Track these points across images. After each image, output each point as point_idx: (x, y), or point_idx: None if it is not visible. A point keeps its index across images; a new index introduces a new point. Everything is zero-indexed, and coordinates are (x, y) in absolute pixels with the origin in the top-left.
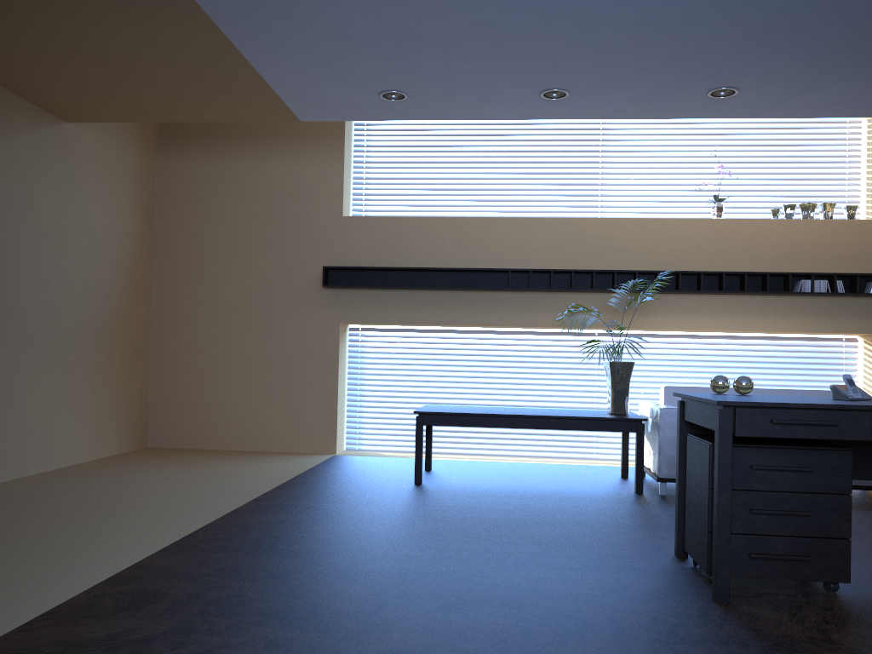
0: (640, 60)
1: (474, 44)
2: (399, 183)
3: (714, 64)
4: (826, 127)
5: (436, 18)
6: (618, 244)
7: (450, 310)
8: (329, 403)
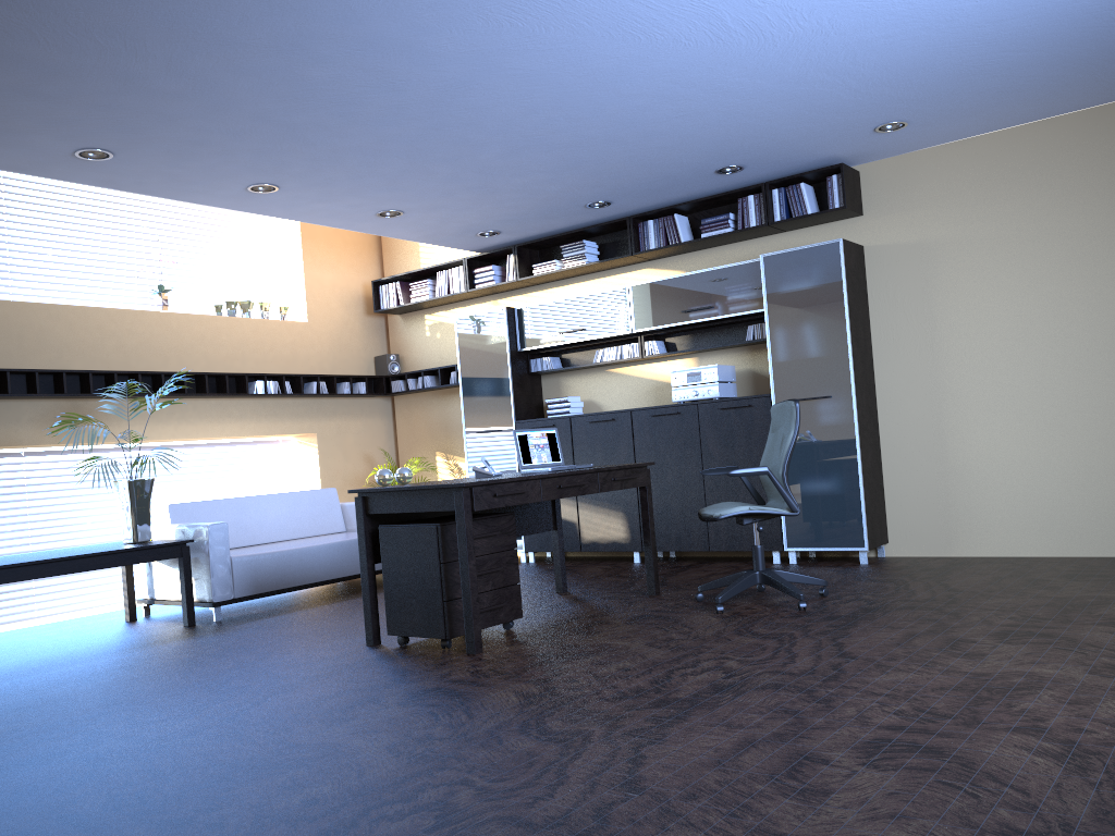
0: (229, 146)
1: (77, 87)
2: None
3: (287, 164)
4: (246, 223)
5: (73, 52)
6: (56, 337)
7: None
8: None
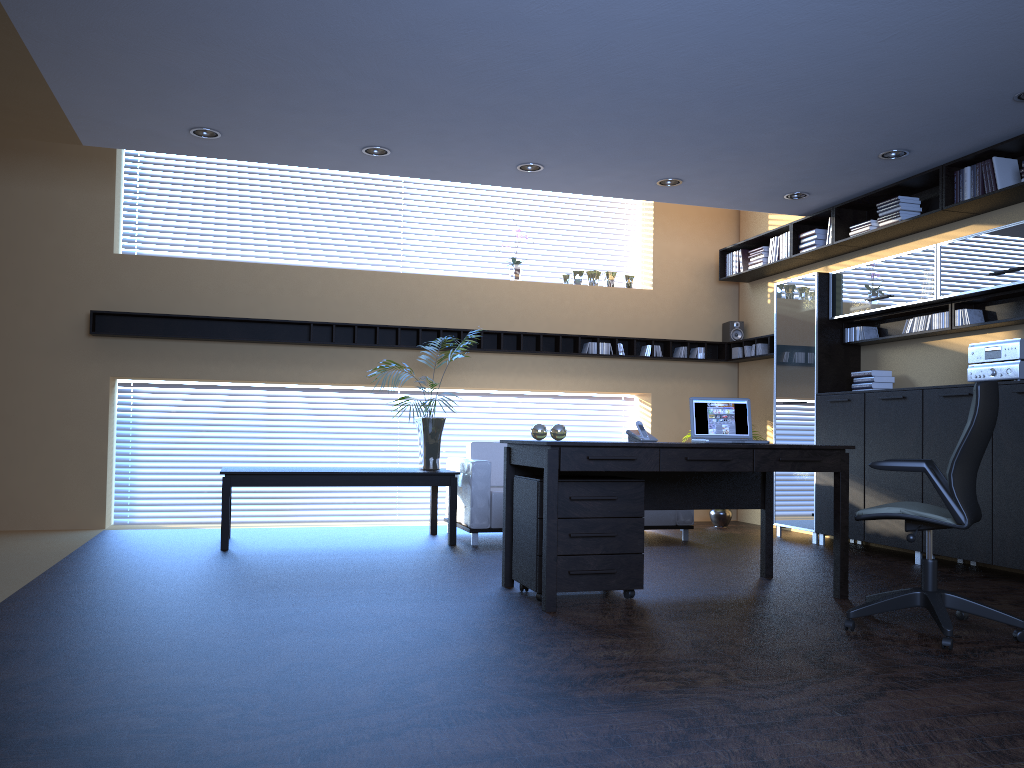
0: (463, 132)
1: (309, 98)
2: (181, 220)
3: (526, 143)
4: (608, 200)
5: (277, 71)
6: (422, 301)
7: (243, 364)
8: (96, 469)
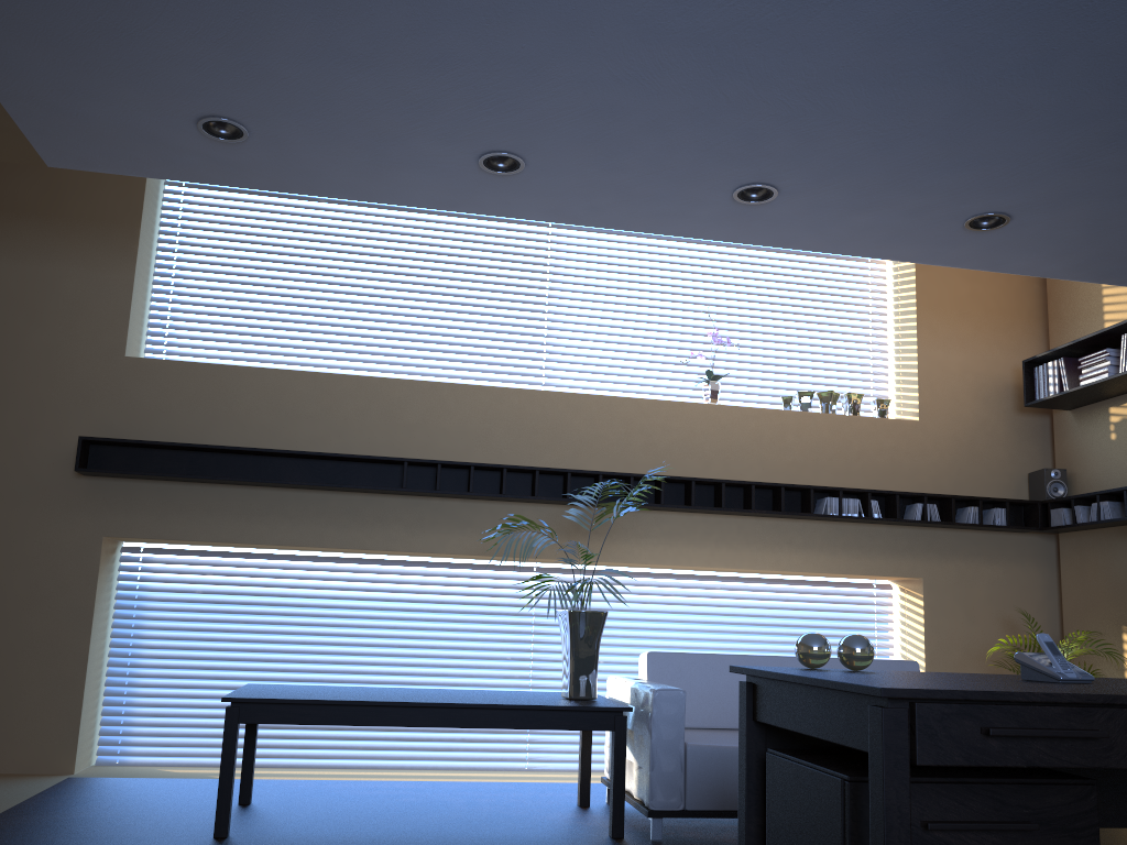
0: (649, 110)
1: (377, 29)
2: (231, 314)
3: (757, 134)
4: (844, 294)
5: None
6: (573, 432)
7: (302, 522)
8: (69, 679)
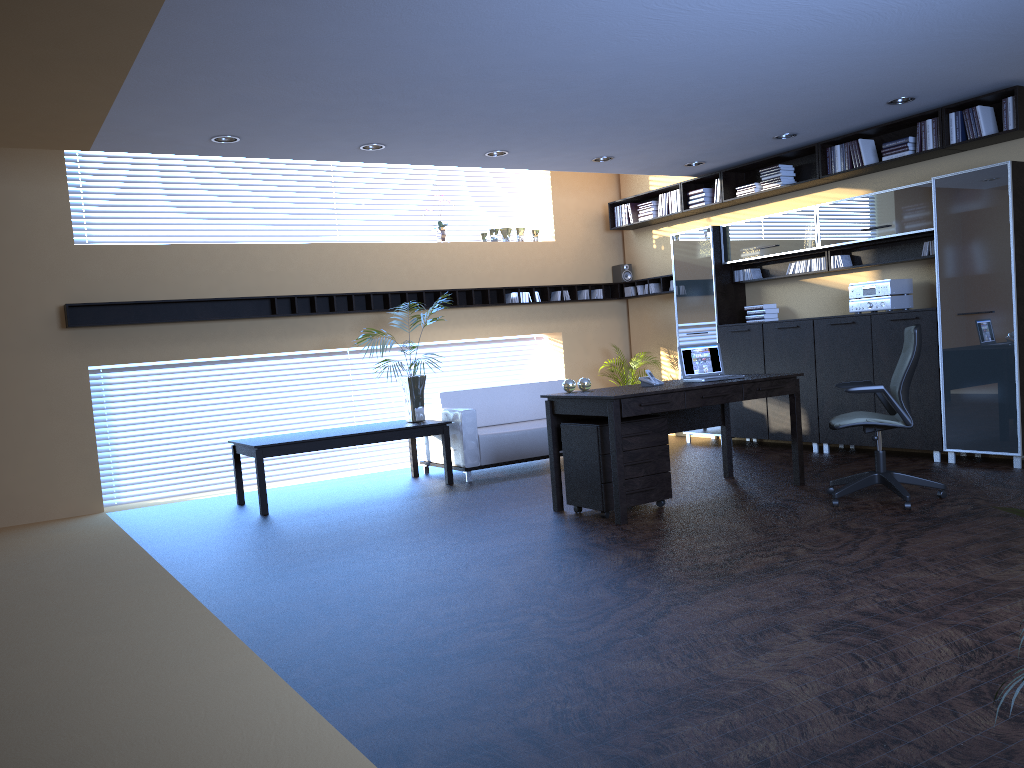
0: (461, 132)
1: (349, 113)
2: (127, 205)
3: (508, 137)
4: None
5: (341, 96)
6: (366, 267)
7: (213, 341)
8: (87, 457)
